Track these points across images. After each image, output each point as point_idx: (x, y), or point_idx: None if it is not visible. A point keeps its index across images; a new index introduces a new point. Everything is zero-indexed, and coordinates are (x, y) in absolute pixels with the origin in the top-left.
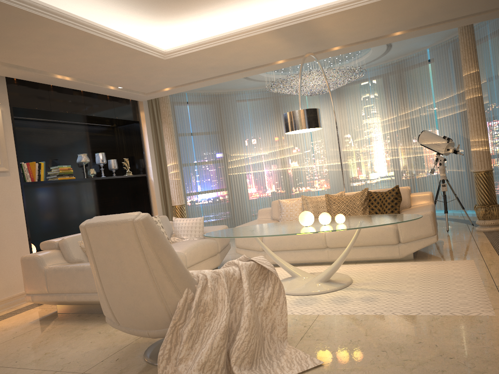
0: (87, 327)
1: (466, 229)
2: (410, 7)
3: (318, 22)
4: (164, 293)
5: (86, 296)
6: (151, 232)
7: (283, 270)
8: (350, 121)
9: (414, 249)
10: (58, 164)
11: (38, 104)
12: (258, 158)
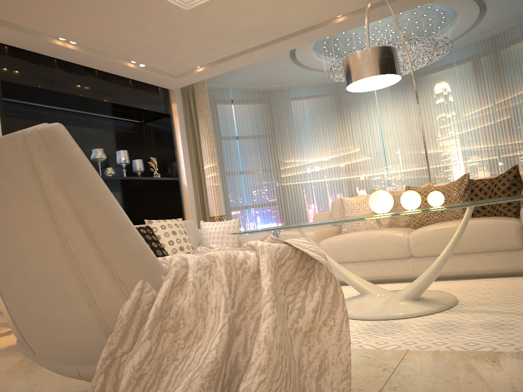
0: None
1: None
2: None
3: None
4: (94, 289)
5: None
6: (62, 158)
7: (347, 288)
8: (431, 115)
9: None
10: None
11: (36, 80)
12: (317, 165)
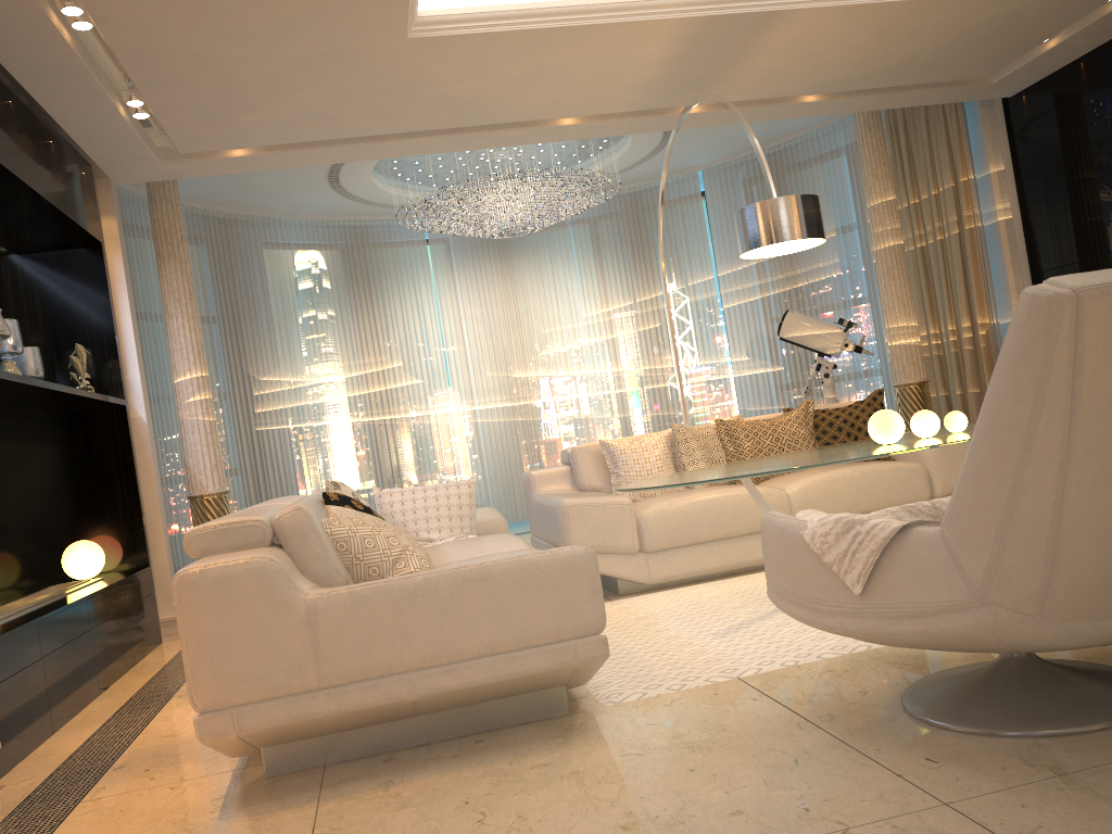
0: (542, 761)
1: None
2: (921, 33)
3: (785, 22)
4: None
5: (496, 664)
6: None
7: (720, 585)
8: (529, 310)
9: None
10: None
11: None
12: (323, 390)
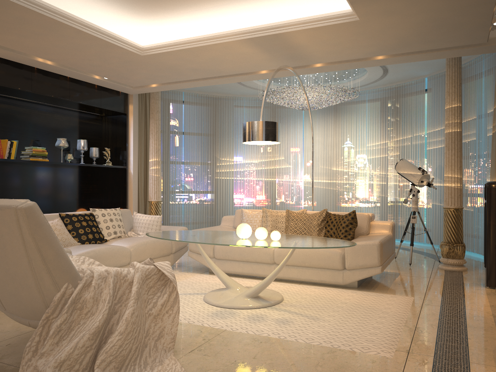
0: None
1: (430, 265)
2: (384, 31)
3: (290, 36)
4: (42, 285)
5: None
6: (34, 221)
7: None
8: (343, 140)
9: (358, 278)
10: (36, 145)
11: (18, 84)
12: (247, 165)
